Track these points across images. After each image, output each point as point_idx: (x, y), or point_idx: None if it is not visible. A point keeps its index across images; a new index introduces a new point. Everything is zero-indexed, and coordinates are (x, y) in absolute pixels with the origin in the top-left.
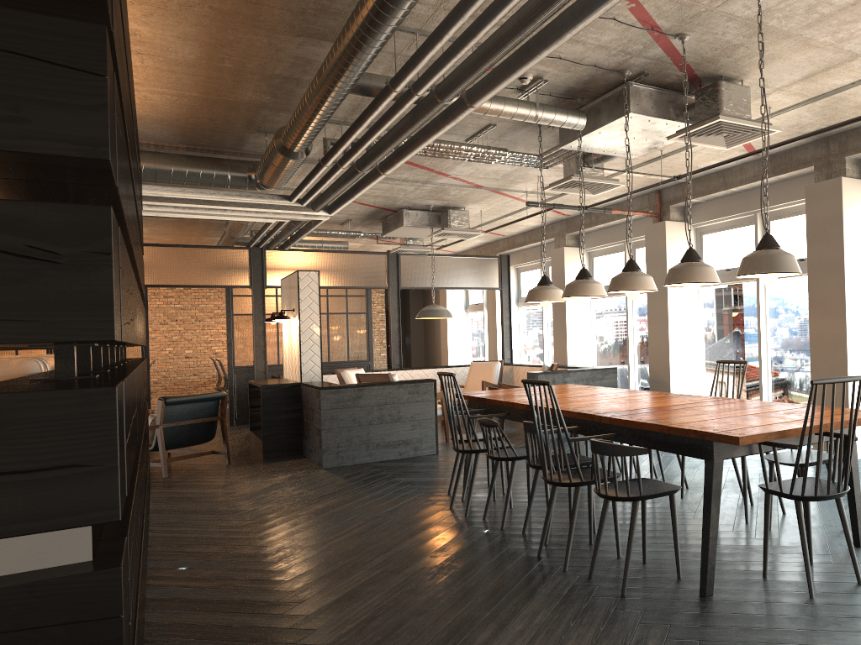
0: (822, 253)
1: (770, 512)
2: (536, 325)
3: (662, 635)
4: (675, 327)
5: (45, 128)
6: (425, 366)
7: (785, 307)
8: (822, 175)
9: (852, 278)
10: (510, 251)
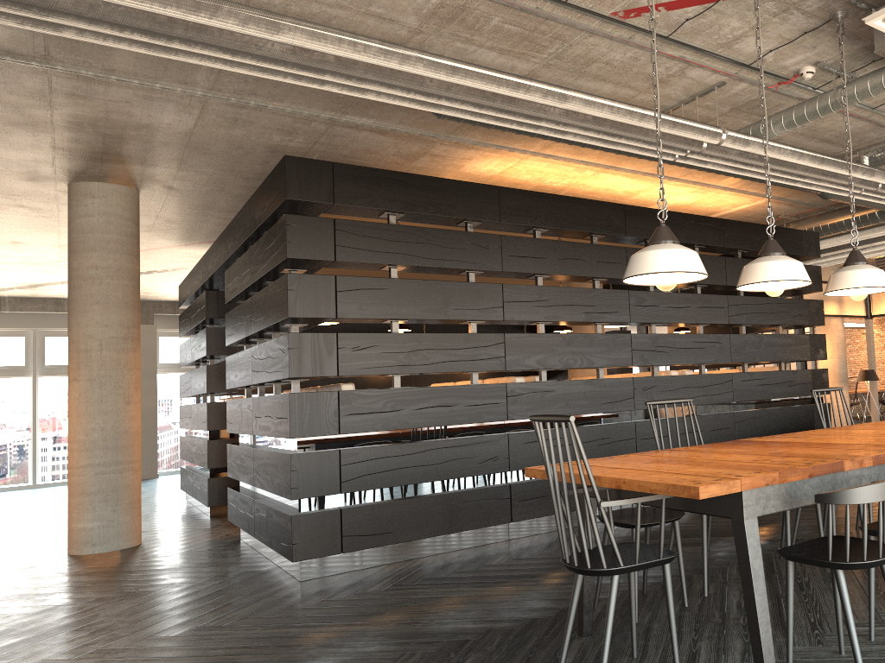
0: None
1: (836, 626)
2: None
3: (496, 626)
4: None
5: (284, 311)
6: None
7: None
8: None
9: None
10: None
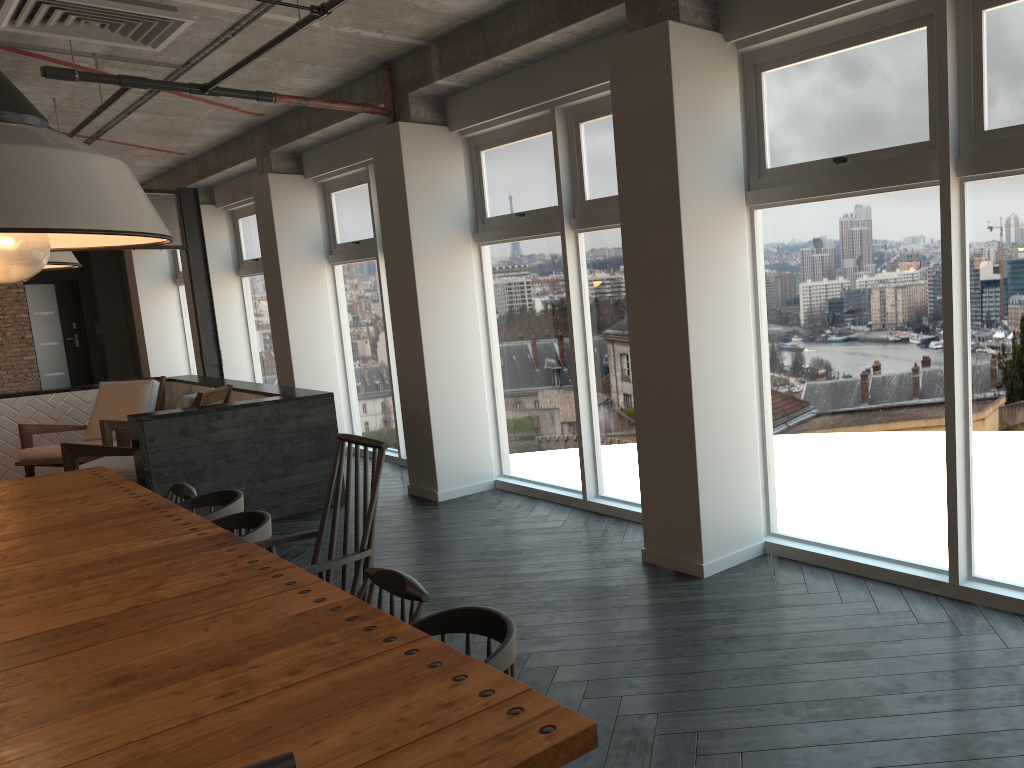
0: (643, 180)
1: None
2: (267, 307)
3: None
4: (435, 319)
5: None
6: (135, 370)
7: (611, 283)
8: (641, 21)
9: (698, 231)
10: (208, 182)
